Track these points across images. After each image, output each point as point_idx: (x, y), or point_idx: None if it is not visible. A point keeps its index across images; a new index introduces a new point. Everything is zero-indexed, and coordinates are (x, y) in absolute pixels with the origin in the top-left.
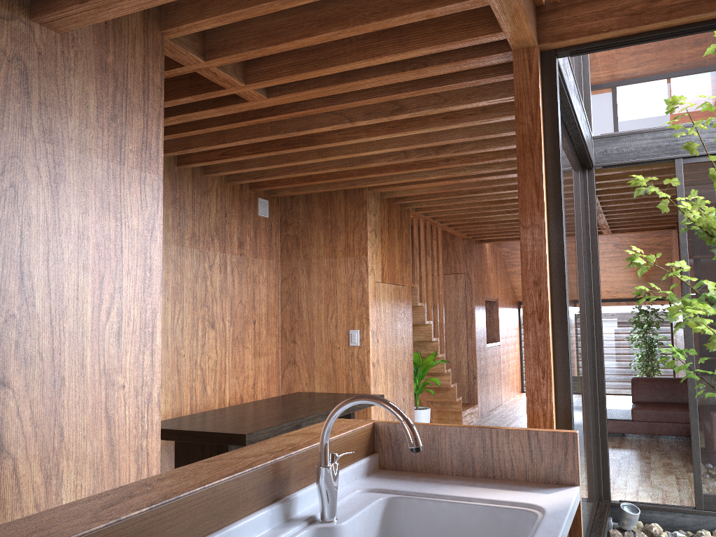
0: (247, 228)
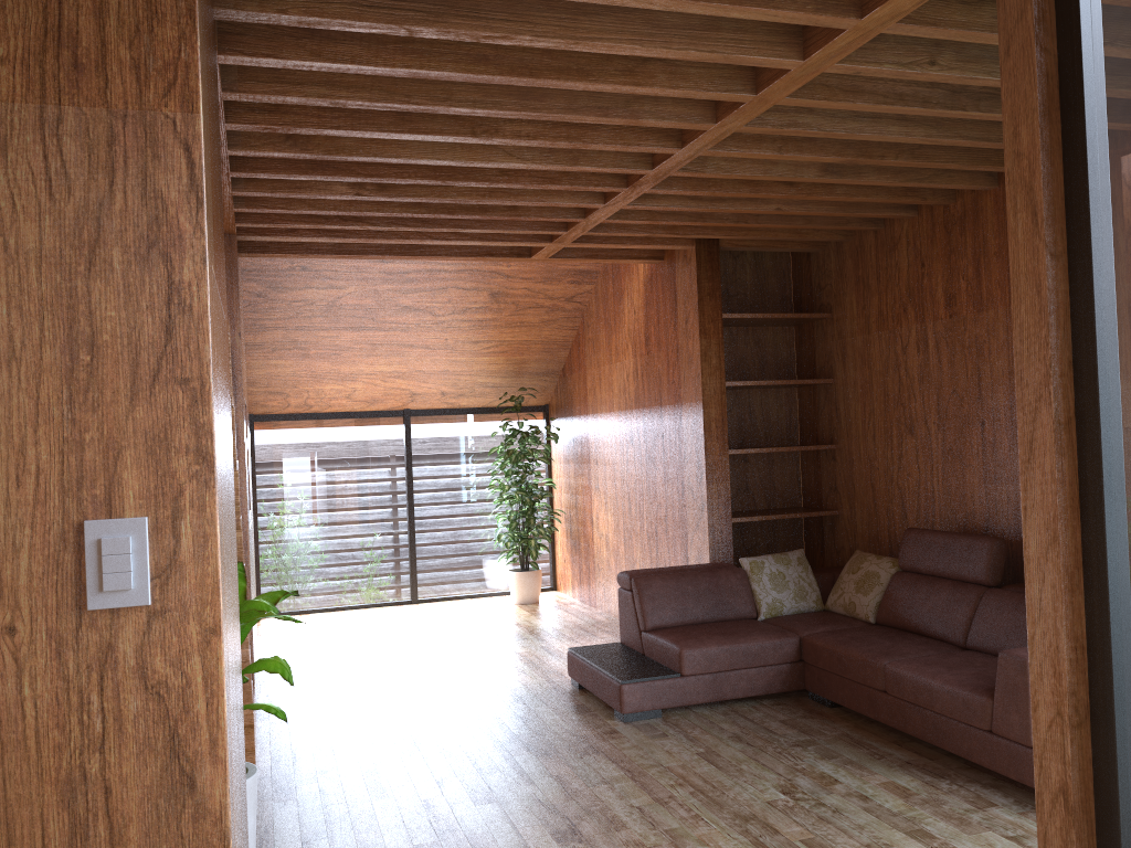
0: None
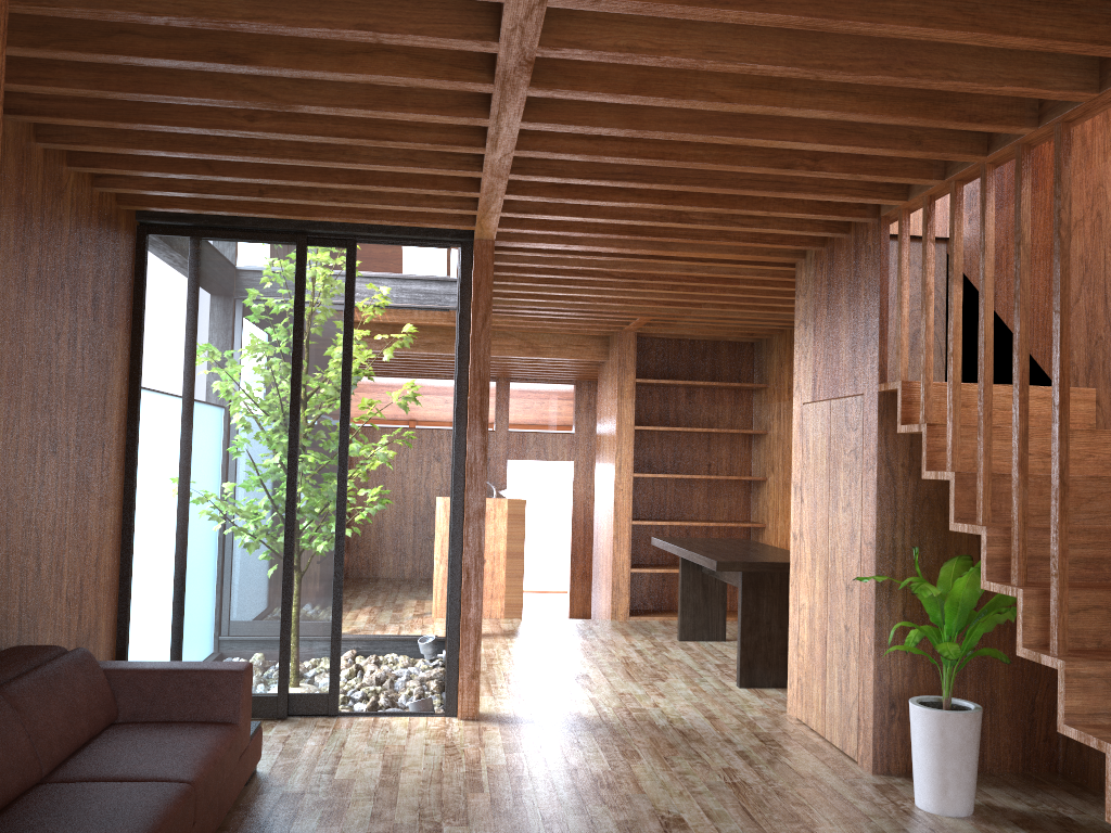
0: None
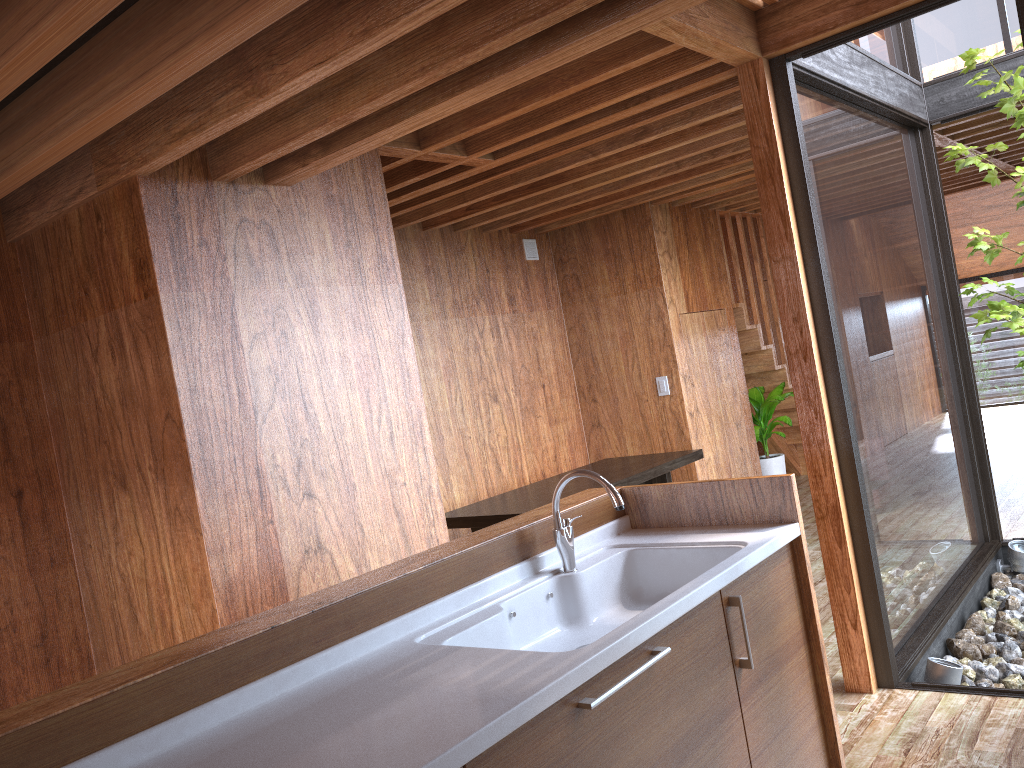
0: (515, 279)
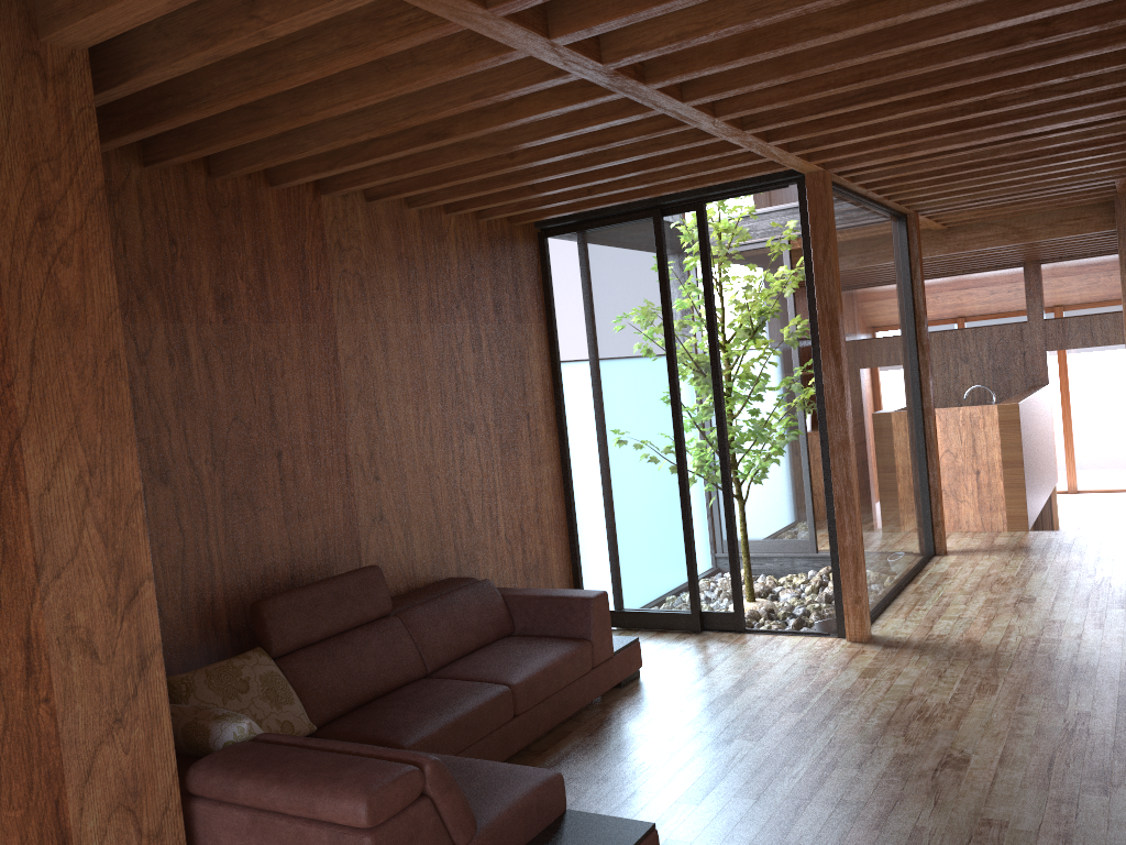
0: None
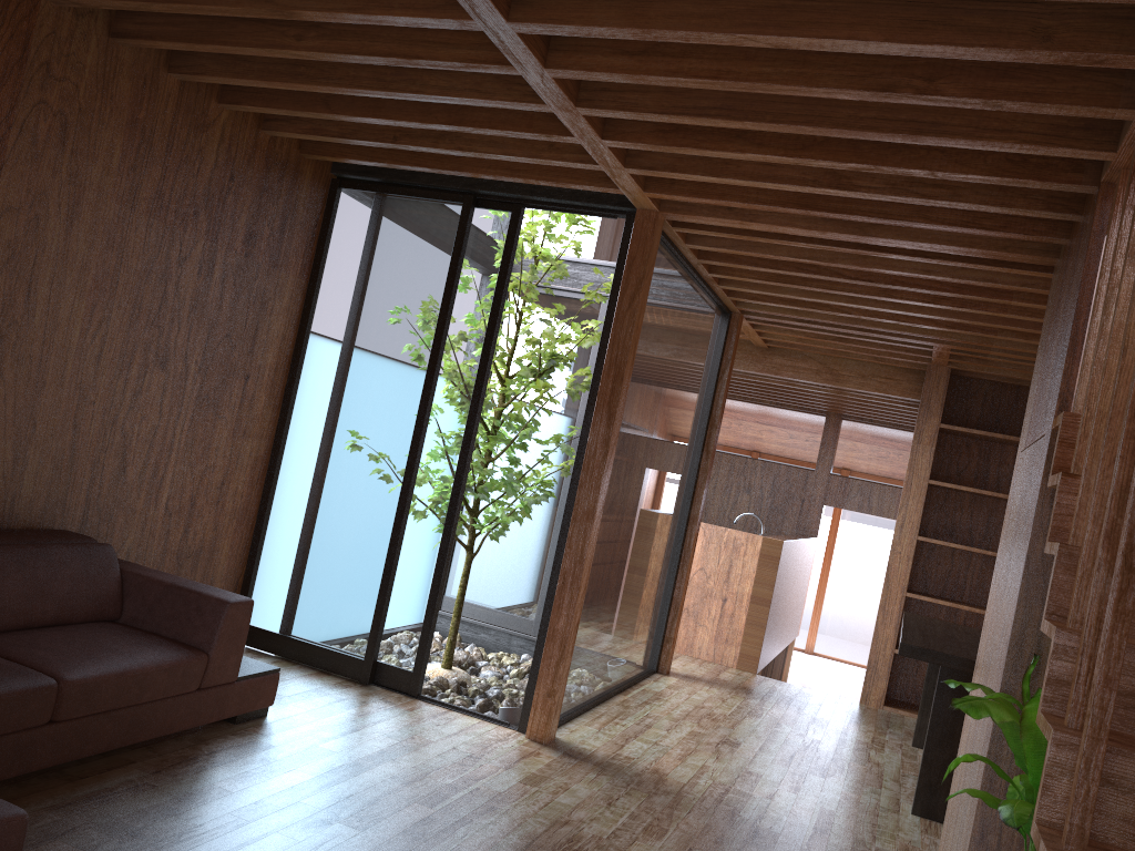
0: None
